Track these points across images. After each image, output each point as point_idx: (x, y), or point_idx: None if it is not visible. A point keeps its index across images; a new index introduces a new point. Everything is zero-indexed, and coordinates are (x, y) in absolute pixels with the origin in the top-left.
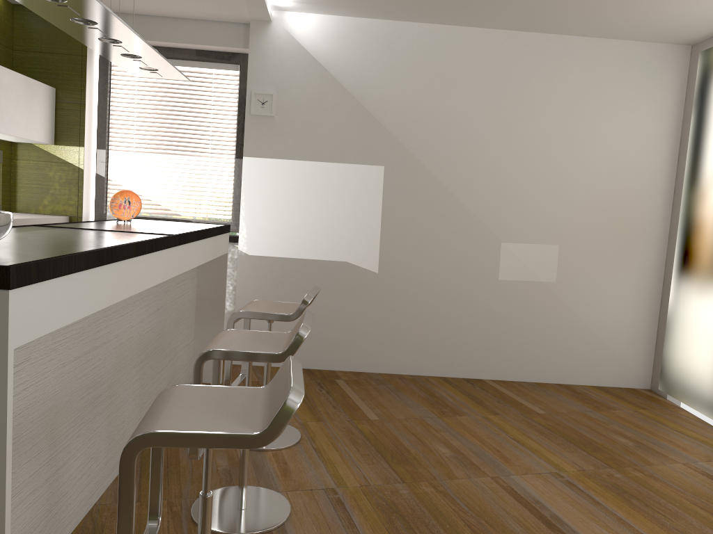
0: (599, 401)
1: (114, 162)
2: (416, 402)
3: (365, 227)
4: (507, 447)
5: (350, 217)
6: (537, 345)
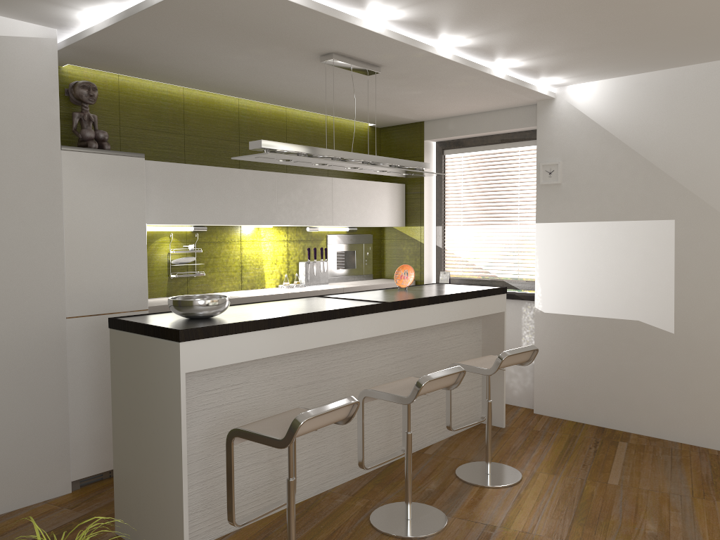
0: None
1: (448, 235)
2: (686, 478)
3: (657, 285)
4: None
5: (640, 275)
6: None
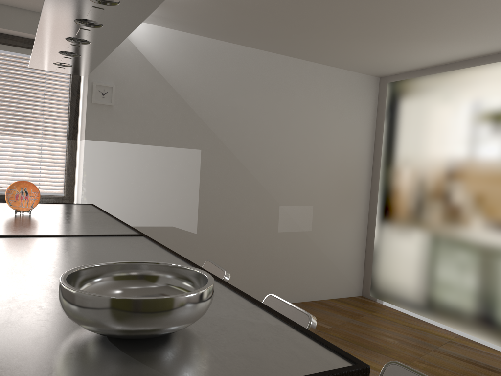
0: (348, 311)
1: None
2: None
3: (187, 198)
4: None
5: (176, 191)
6: (301, 275)
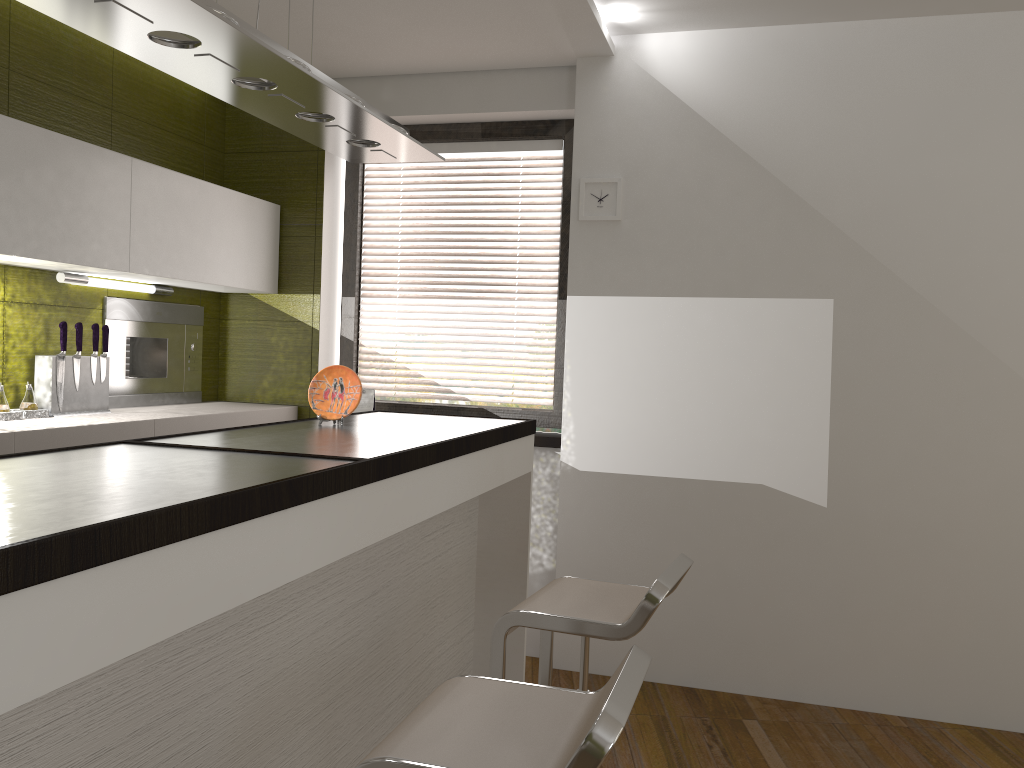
0: None
1: (368, 316)
2: None
3: (799, 418)
4: None
5: (767, 400)
6: None
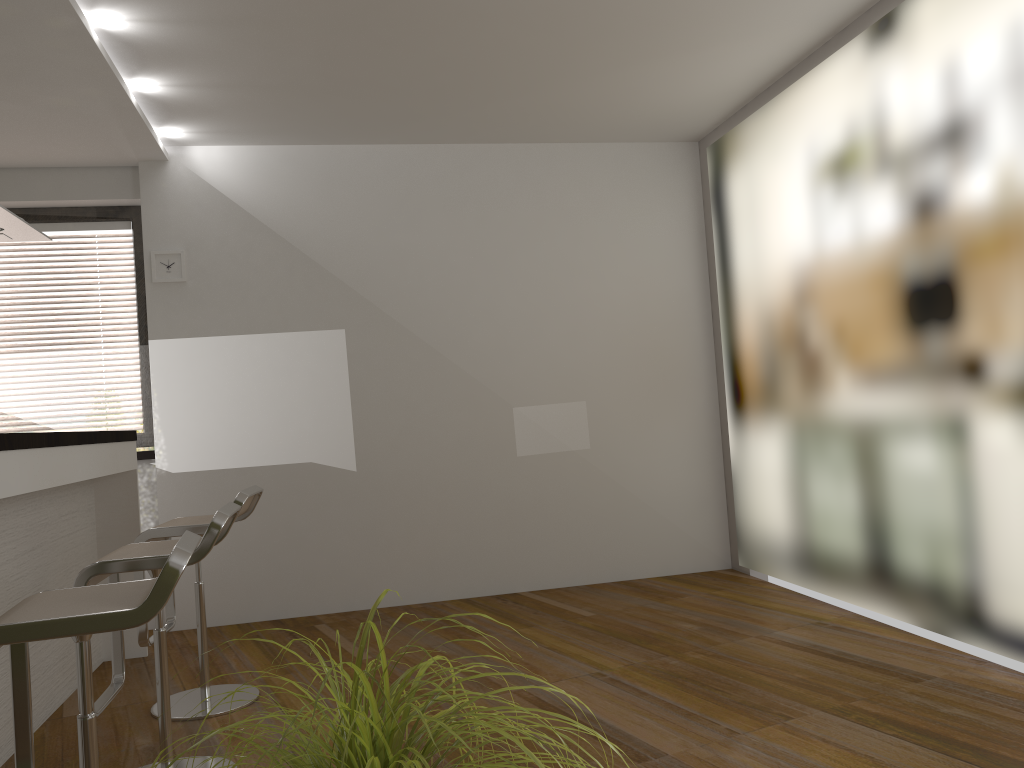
0: (665, 591)
1: None
2: (425, 631)
3: (331, 412)
4: (540, 657)
5: (309, 402)
6: (581, 534)
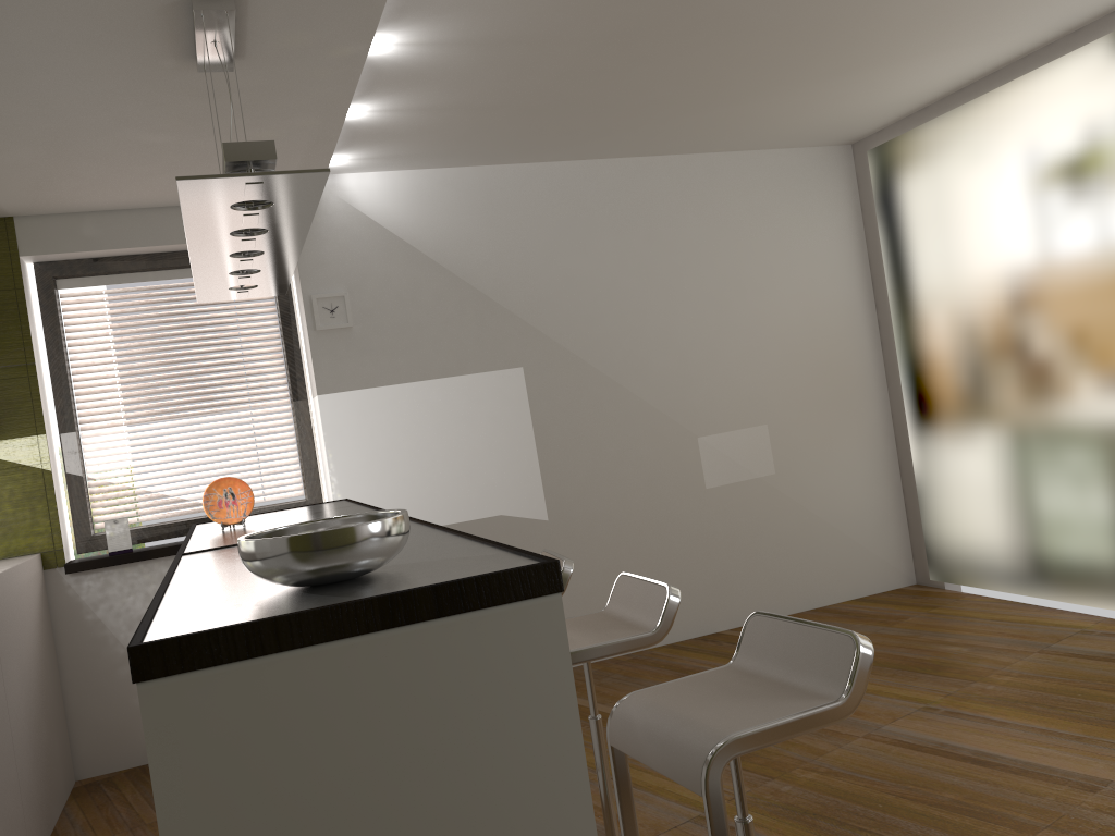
0: (878, 614)
1: (93, 448)
2: None
3: (517, 459)
4: None
5: (493, 450)
6: (774, 564)
